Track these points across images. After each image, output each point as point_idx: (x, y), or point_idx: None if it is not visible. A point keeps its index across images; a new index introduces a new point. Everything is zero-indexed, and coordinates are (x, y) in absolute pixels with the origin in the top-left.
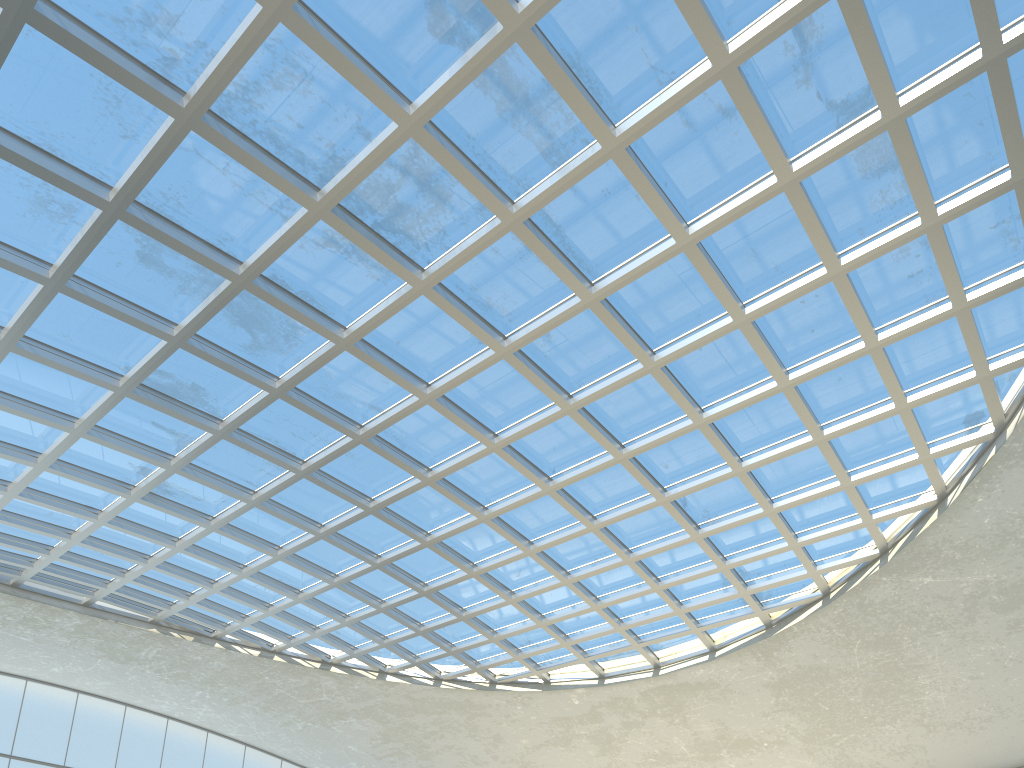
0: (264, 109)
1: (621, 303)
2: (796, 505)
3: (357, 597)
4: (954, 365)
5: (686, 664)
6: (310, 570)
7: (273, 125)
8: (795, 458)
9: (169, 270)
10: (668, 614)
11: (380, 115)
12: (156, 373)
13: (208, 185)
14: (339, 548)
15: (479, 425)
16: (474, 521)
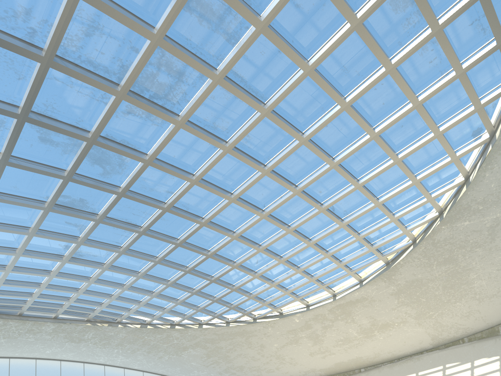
0: (83, 48)
1: (281, 111)
2: (391, 198)
3: (181, 289)
4: (462, 105)
5: (349, 291)
6: (155, 280)
7: (89, 56)
8: (386, 173)
9: (56, 143)
10: (335, 267)
11: (140, 38)
12: (61, 197)
13: (65, 95)
14: (167, 266)
15: (222, 190)
16: (230, 240)
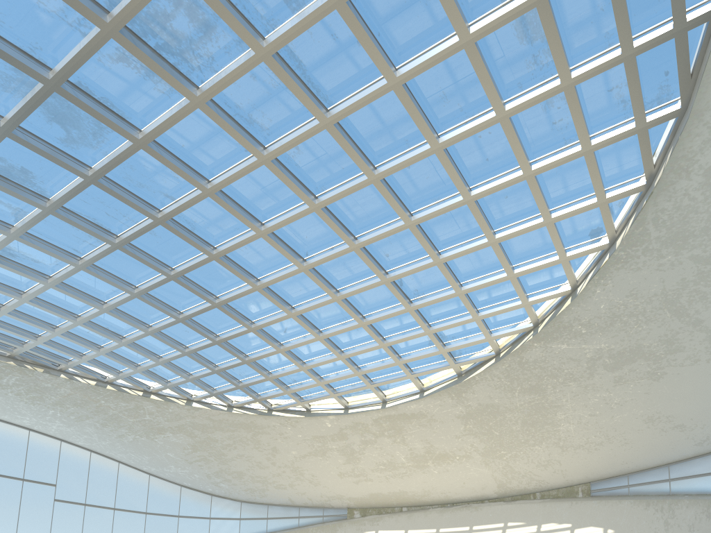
0: None
1: (350, 127)
2: (477, 289)
3: (167, 343)
4: (583, 192)
5: (404, 400)
6: (129, 321)
7: None
8: (477, 254)
9: None
10: (391, 364)
11: None
12: None
13: None
14: (150, 305)
15: (250, 216)
16: (250, 289)
